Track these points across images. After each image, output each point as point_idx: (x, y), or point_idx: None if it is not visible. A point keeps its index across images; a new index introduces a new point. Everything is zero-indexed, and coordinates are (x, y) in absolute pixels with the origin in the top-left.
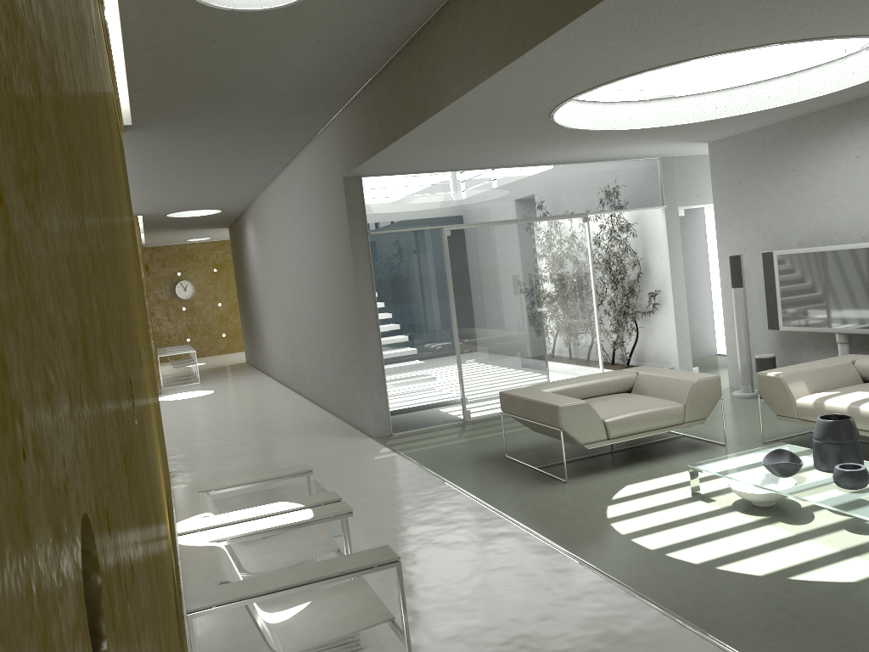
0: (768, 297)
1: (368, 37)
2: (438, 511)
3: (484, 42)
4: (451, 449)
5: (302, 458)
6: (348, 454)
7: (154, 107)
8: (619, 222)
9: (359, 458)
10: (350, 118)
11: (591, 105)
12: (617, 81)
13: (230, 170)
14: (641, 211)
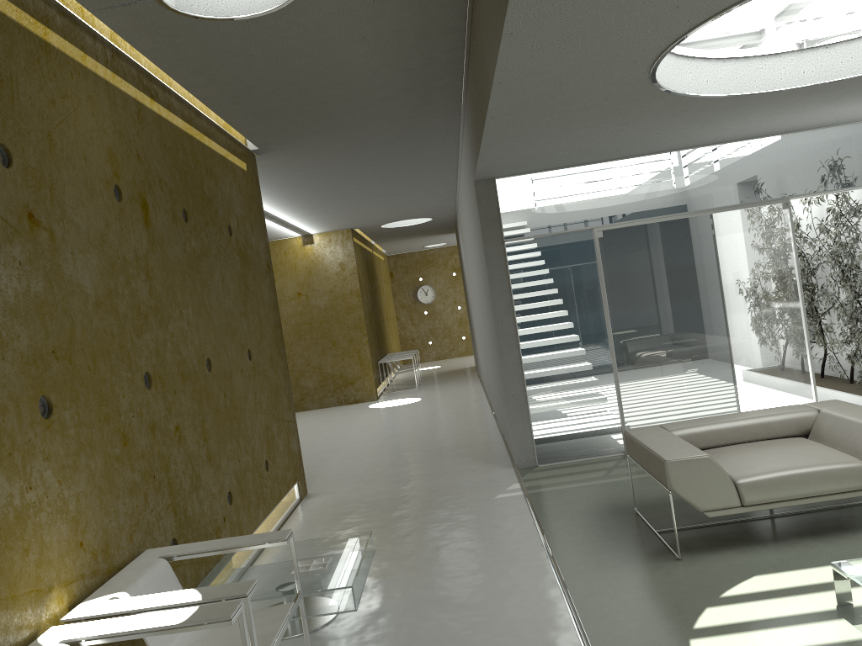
0: None
1: (417, 24)
2: (502, 583)
3: (491, 5)
4: (582, 492)
5: (430, 488)
6: (475, 488)
7: (261, 129)
8: (846, 203)
9: (481, 494)
10: (467, 116)
11: (742, 62)
12: (700, 27)
13: (402, 180)
14: None
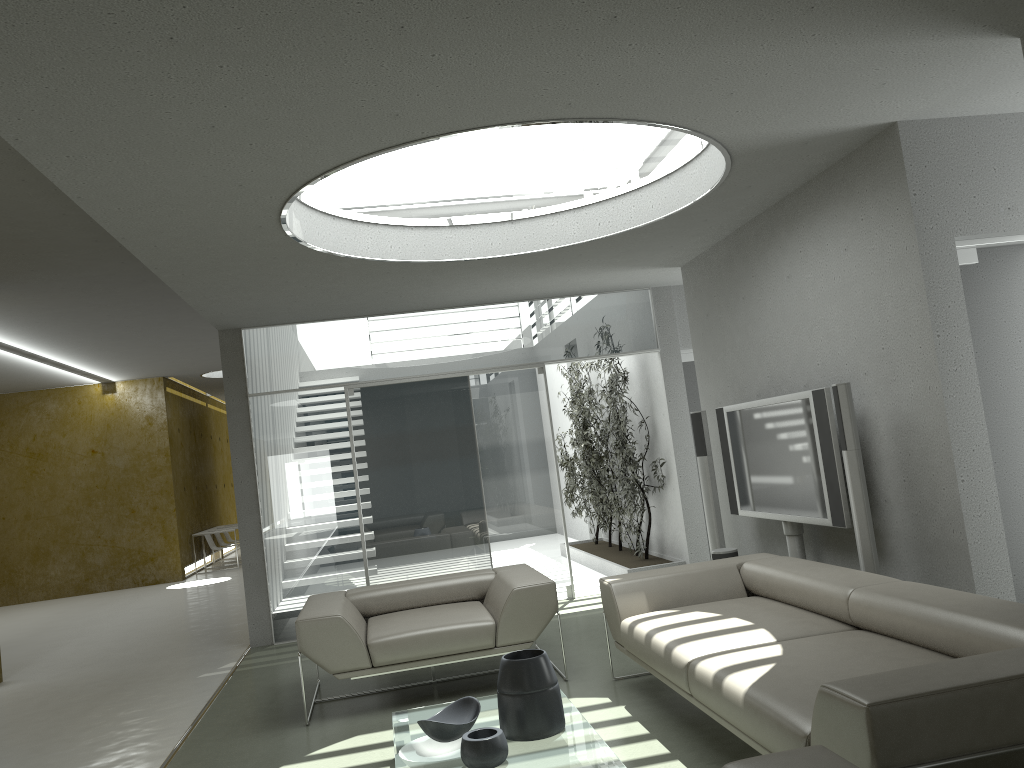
0: (726, 469)
1: None
2: (115, 757)
3: None
4: (288, 668)
5: (140, 671)
6: (187, 669)
7: None
8: (613, 370)
9: (187, 674)
10: None
11: (432, 231)
12: (289, 202)
13: (188, 325)
14: (645, 356)
